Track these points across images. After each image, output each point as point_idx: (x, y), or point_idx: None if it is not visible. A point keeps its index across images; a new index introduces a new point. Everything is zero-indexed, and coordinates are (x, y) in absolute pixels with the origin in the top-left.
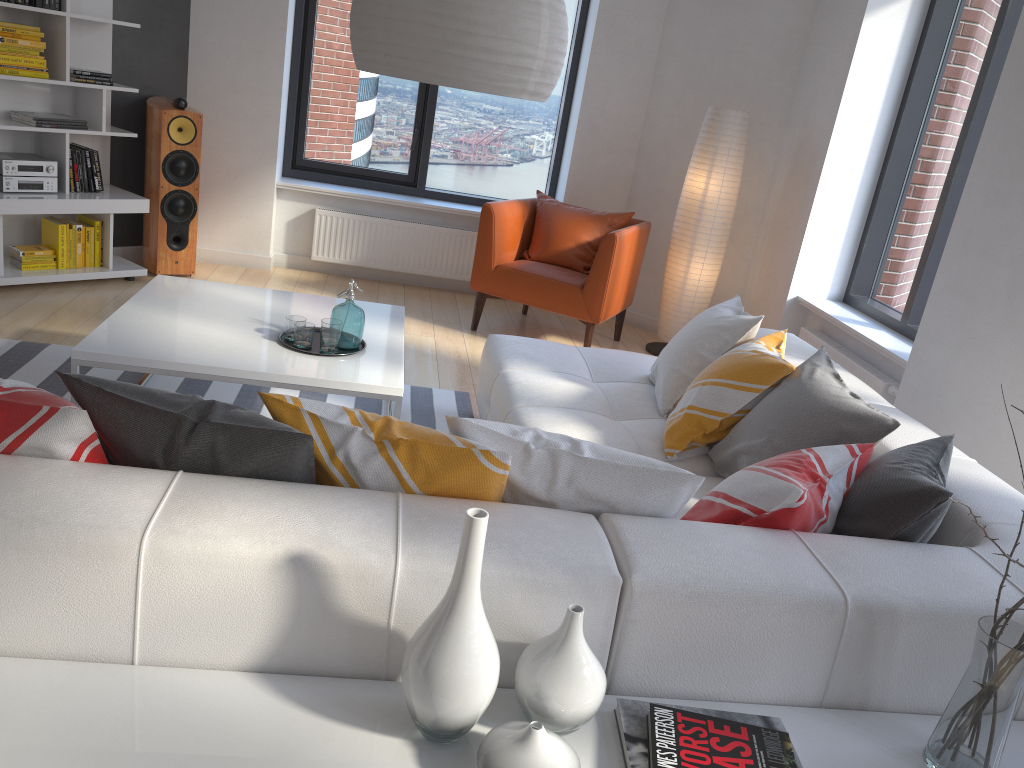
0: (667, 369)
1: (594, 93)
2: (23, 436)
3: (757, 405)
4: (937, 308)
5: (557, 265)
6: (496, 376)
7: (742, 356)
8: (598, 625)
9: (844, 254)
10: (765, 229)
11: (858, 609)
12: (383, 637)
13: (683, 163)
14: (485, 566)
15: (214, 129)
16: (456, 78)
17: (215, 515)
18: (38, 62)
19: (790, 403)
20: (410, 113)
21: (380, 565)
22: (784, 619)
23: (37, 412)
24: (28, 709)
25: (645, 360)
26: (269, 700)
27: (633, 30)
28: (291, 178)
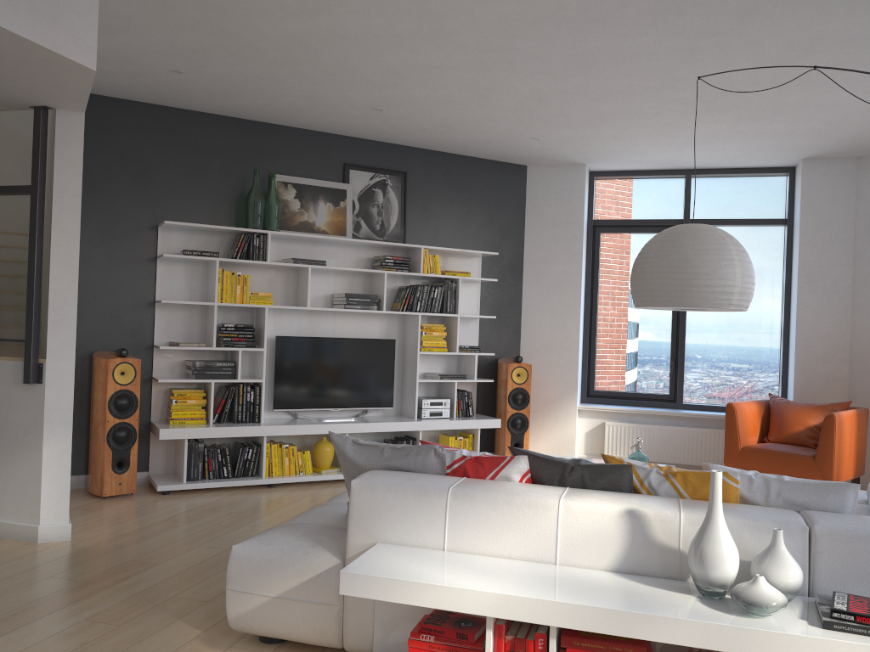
0: None
1: (805, 321)
2: (498, 470)
3: None
4: None
5: (792, 444)
6: None
7: None
8: (797, 553)
9: None
10: None
11: None
12: (677, 555)
13: None
14: (727, 517)
15: (536, 374)
16: (690, 302)
17: (589, 496)
18: (442, 343)
19: None
20: (666, 352)
21: (672, 515)
22: None
23: (504, 459)
24: (516, 570)
25: (864, 492)
26: (622, 579)
27: (828, 274)
28: (586, 403)
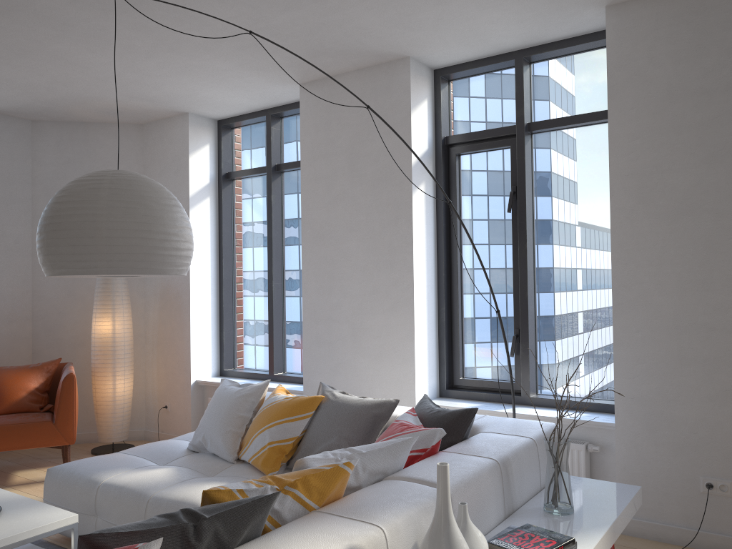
0: (221, 433)
1: None
2: None
3: (313, 424)
4: (311, 355)
5: (15, 413)
6: (97, 489)
7: (283, 402)
8: None
9: (214, 347)
10: (152, 346)
11: (501, 463)
12: None
13: (74, 317)
14: (408, 511)
15: None
16: (160, 268)
17: None
18: None
19: (338, 413)
20: None
21: (378, 534)
22: (488, 480)
23: None
24: None
25: (171, 442)
26: None
27: (10, 233)
28: None
